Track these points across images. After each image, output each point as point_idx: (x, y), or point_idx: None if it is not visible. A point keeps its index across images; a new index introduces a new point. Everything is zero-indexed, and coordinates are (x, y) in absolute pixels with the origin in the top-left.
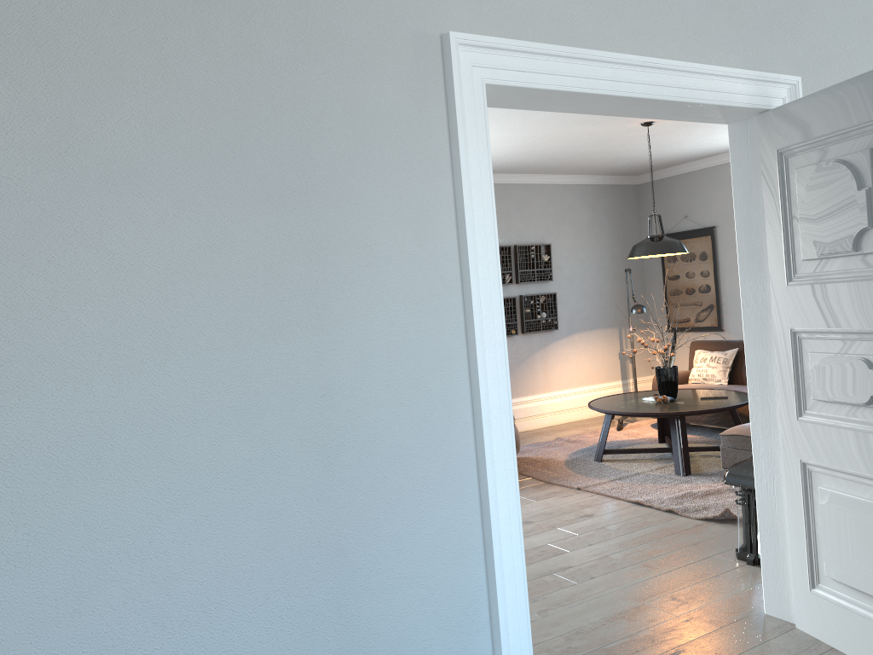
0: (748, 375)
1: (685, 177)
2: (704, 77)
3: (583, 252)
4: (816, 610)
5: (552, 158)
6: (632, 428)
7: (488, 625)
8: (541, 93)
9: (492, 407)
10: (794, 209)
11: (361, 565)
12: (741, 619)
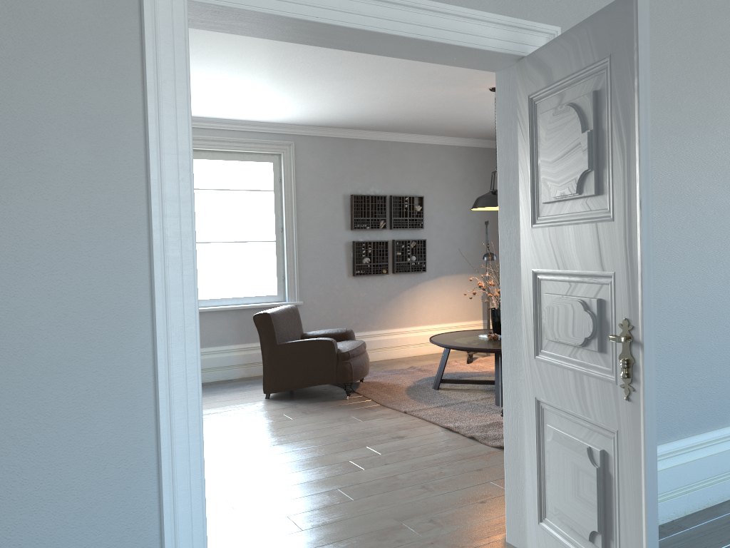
0: (501, 314)
1: None
2: (450, 17)
3: (454, 205)
4: (542, 543)
5: (422, 119)
6: (480, 362)
7: (157, 542)
8: (261, 17)
9: (173, 324)
10: (539, 153)
11: (2, 475)
12: (481, 546)
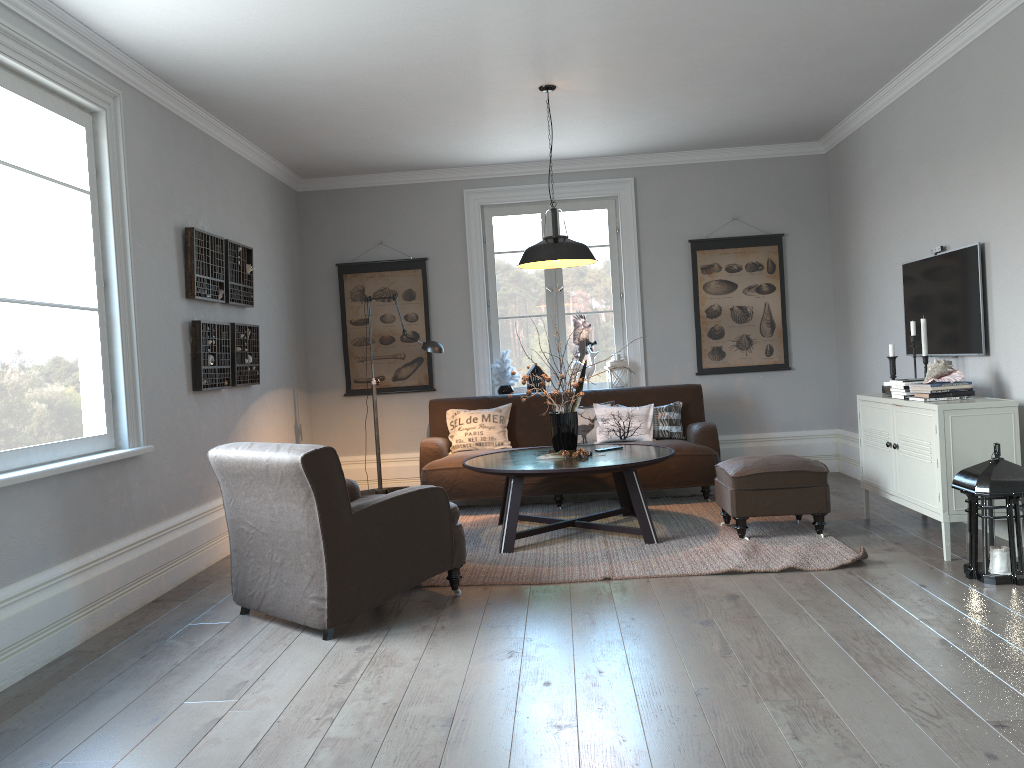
0: None
1: (380, 192)
2: None
3: (267, 271)
4: None
5: (336, 109)
6: None
7: None
8: None
9: None
10: None
11: None
12: None
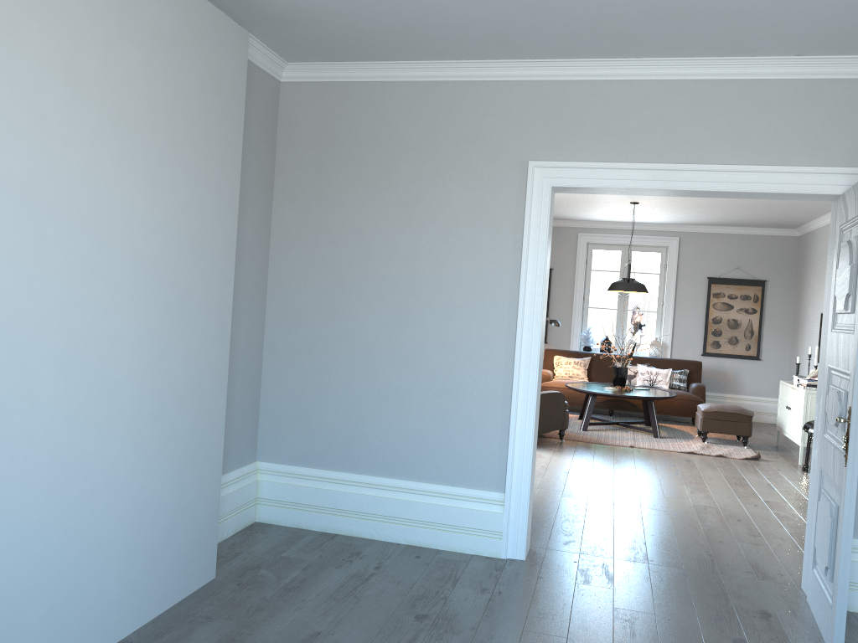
0: None
1: None
2: None
3: None
4: None
5: None
6: None
7: None
8: None
9: None
10: None
11: None
12: None
